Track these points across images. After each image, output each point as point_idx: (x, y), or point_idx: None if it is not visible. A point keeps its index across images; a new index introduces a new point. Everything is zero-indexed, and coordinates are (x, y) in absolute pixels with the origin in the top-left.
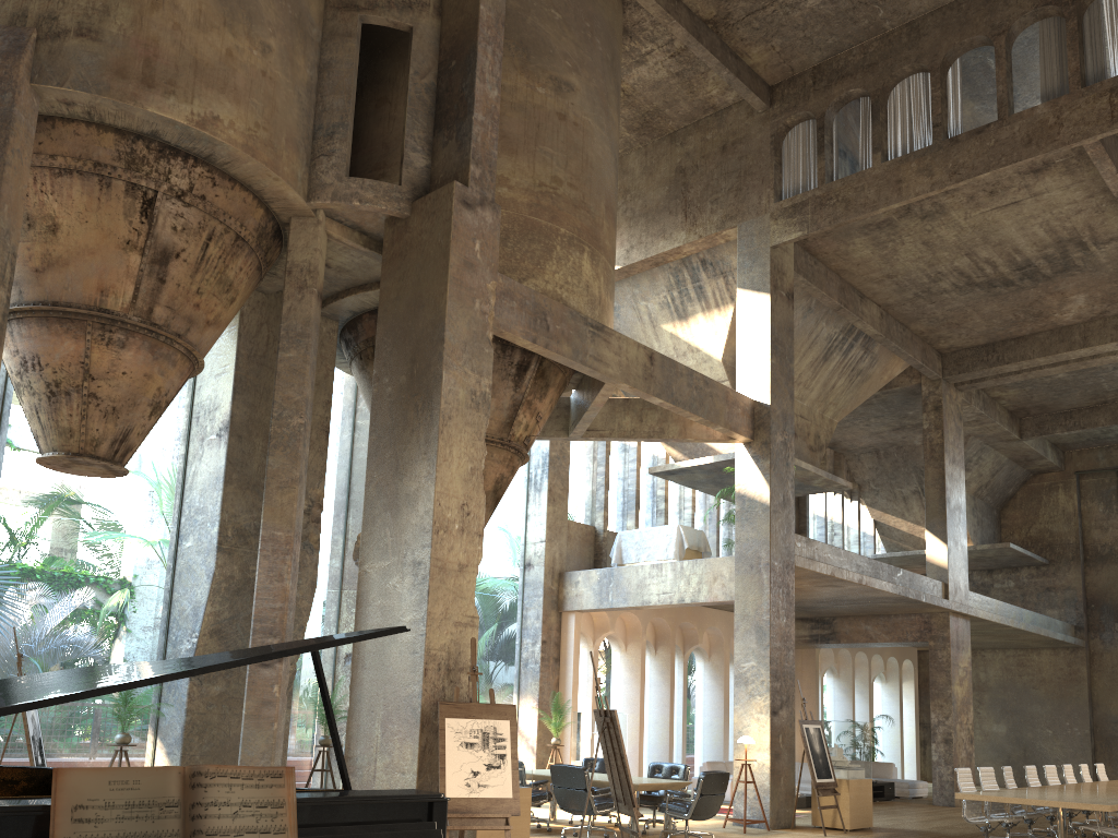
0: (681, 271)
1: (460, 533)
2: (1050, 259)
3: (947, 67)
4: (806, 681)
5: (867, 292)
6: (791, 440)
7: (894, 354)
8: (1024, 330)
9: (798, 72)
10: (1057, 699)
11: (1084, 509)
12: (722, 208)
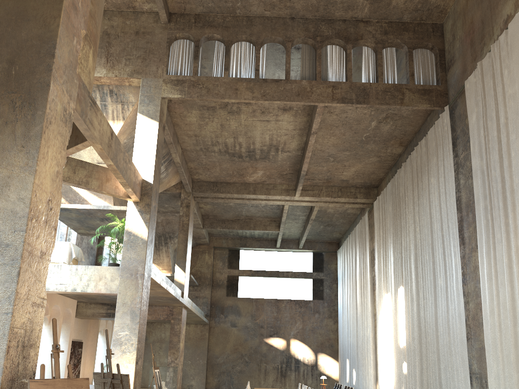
0: (95, 91)
1: (44, 224)
2: (262, 151)
3: (262, 45)
4: (91, 337)
5: (181, 140)
6: (156, 206)
7: (175, 175)
8: (232, 180)
9: (187, 12)
10: (194, 347)
11: (214, 263)
12: (132, 65)
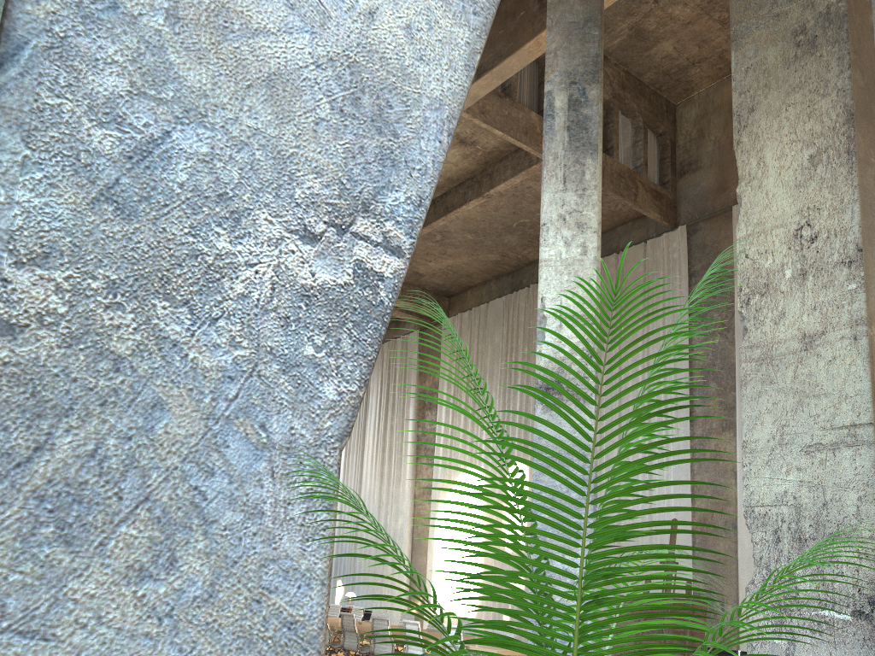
0: None
1: None
2: None
3: None
4: None
5: None
6: None
7: None
8: None
9: None
10: None
11: None
12: None
